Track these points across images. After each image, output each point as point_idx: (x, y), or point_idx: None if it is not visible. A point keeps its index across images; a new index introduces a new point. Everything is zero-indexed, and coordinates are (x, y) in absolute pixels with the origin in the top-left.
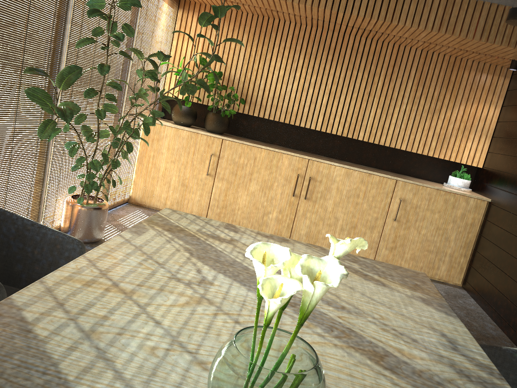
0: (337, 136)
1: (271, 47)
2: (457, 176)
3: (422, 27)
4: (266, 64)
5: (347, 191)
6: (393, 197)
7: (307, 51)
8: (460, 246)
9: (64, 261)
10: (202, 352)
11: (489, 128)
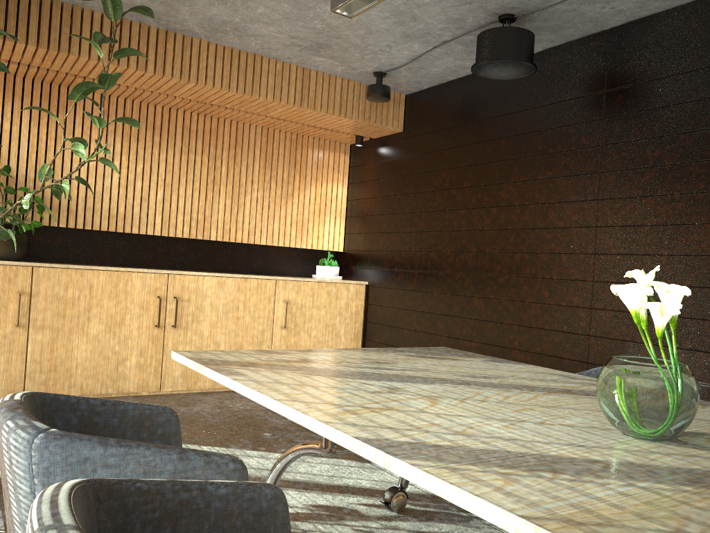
0: (179, 240)
1: (71, 127)
2: (326, 264)
3: (285, 101)
4: (68, 151)
5: (224, 305)
6: (276, 301)
7: (124, 131)
8: (350, 340)
9: (160, 443)
10: (525, 419)
11: (341, 208)
